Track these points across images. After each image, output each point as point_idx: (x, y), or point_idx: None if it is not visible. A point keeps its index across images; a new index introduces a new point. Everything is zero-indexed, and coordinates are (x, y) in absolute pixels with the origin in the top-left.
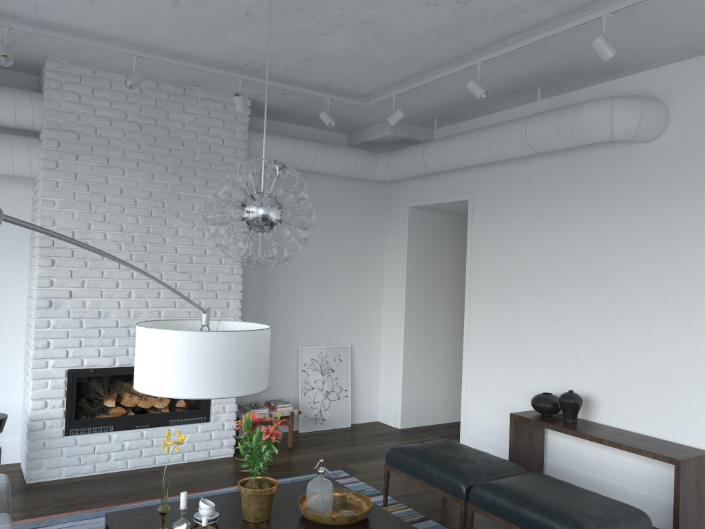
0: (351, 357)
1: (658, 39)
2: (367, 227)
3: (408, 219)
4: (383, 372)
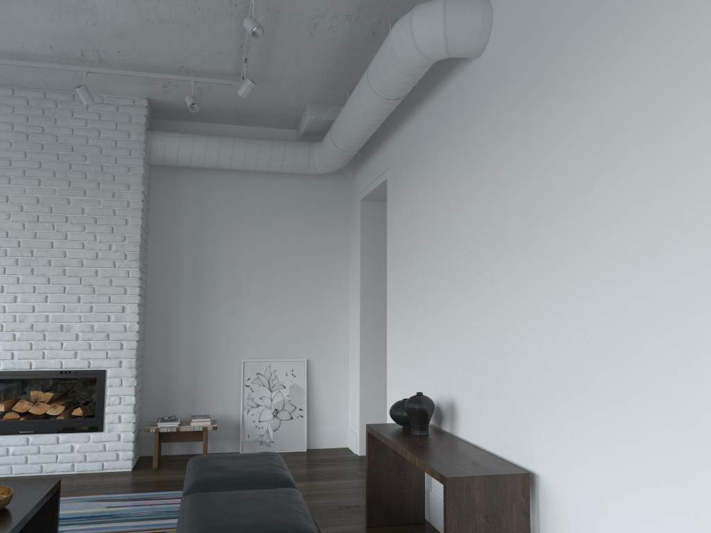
0: (309, 372)
1: None
2: (326, 228)
3: (361, 214)
4: (351, 391)
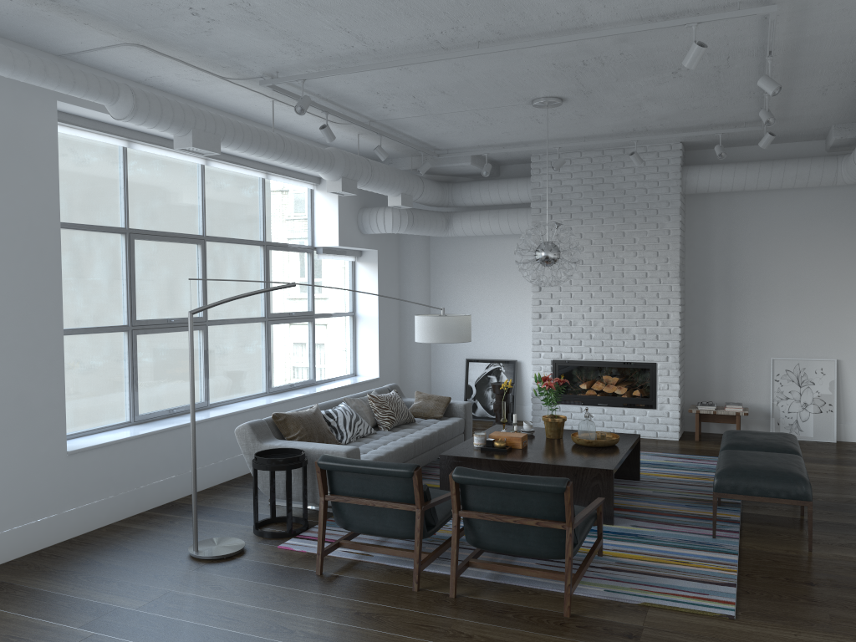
0: (840, 371)
1: None
2: None
3: None
4: None
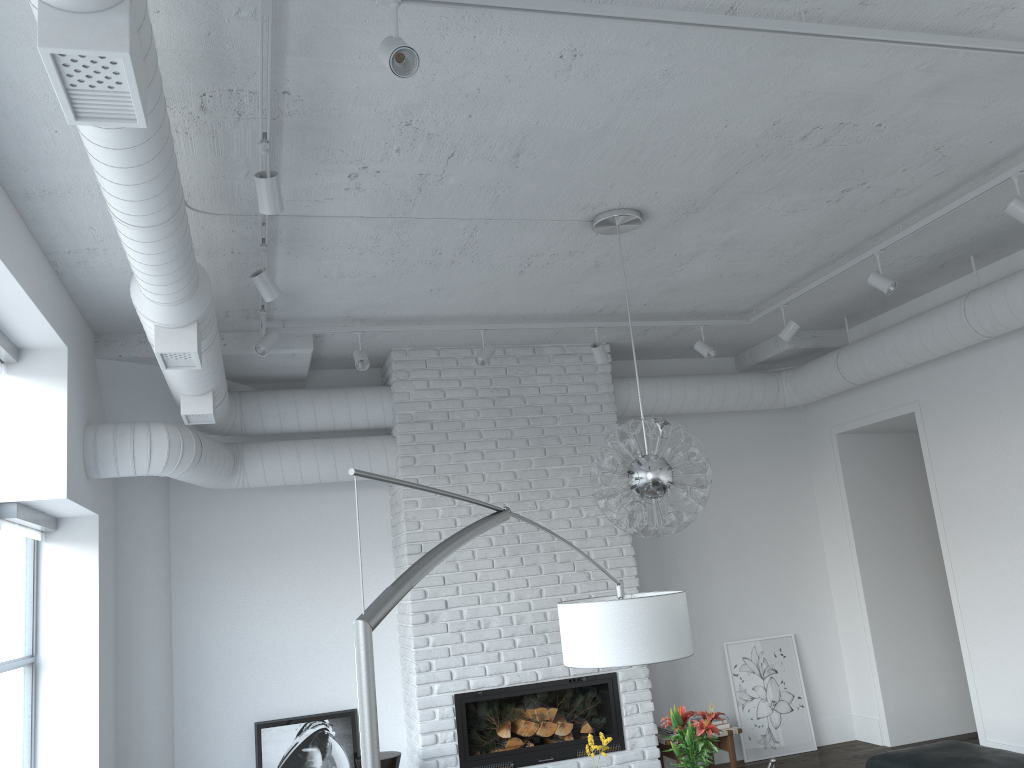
0: (797, 649)
1: None
2: (785, 470)
3: (838, 450)
4: (849, 667)
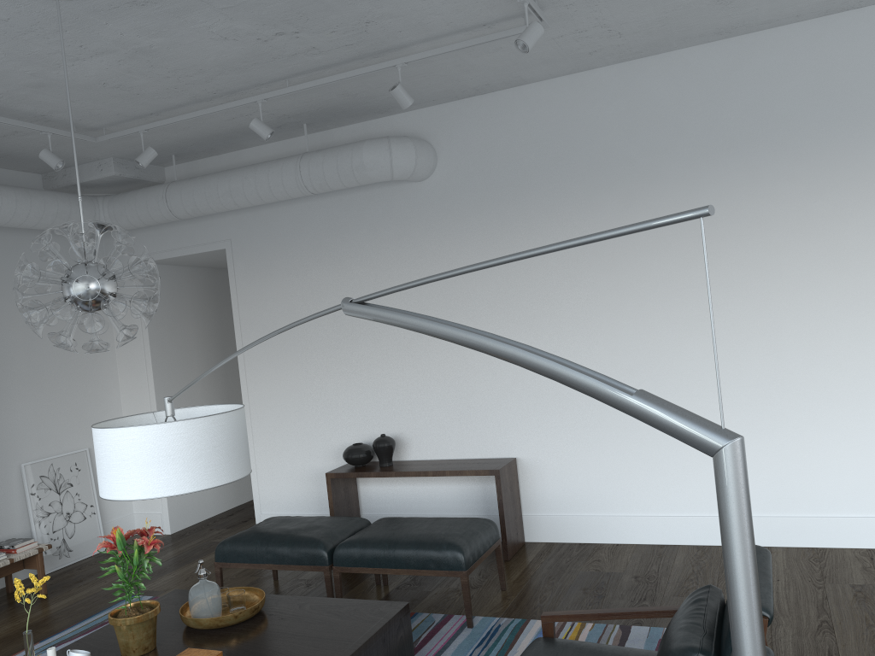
0: (91, 462)
1: (429, 85)
2: None
3: None
4: None
